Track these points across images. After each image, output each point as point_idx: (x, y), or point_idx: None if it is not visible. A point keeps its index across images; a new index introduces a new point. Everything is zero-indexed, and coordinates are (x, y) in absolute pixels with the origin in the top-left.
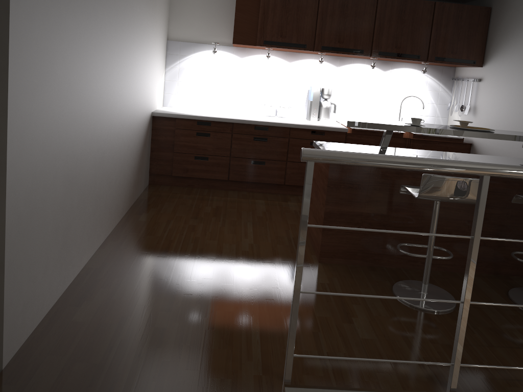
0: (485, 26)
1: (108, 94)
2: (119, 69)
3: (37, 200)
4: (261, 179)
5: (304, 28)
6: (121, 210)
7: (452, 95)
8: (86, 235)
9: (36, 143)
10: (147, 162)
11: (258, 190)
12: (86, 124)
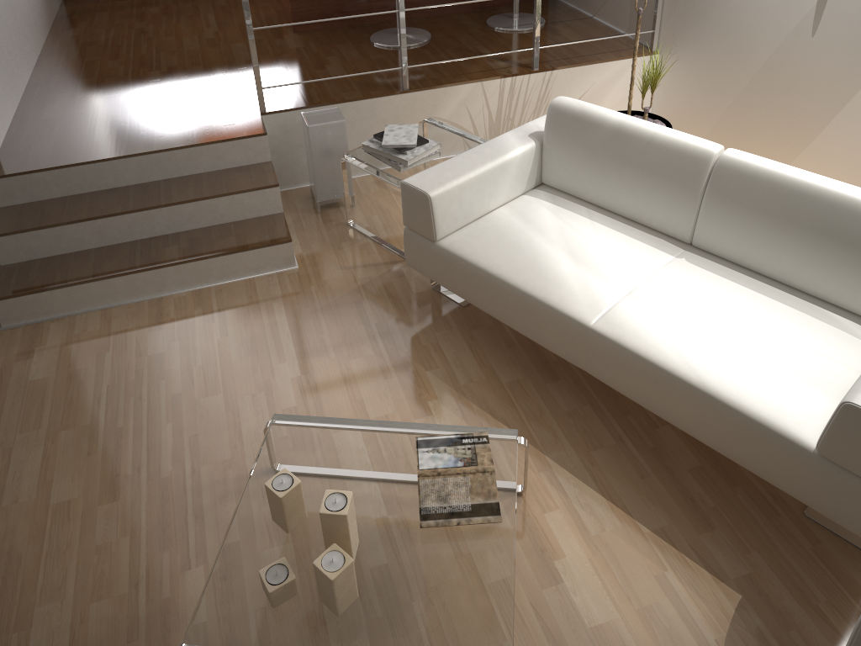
0: None
1: None
2: None
3: None
4: None
5: None
6: (42, 27)
7: None
8: (16, 47)
9: None
10: None
11: None
12: None
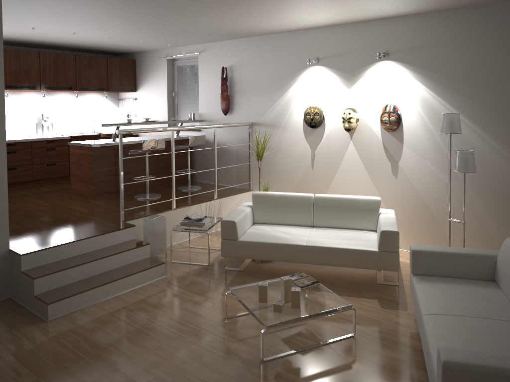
0: (134, 69)
1: None
2: None
3: None
4: (16, 180)
5: (32, 76)
6: None
7: (120, 109)
8: None
9: None
10: None
11: (14, 188)
12: None
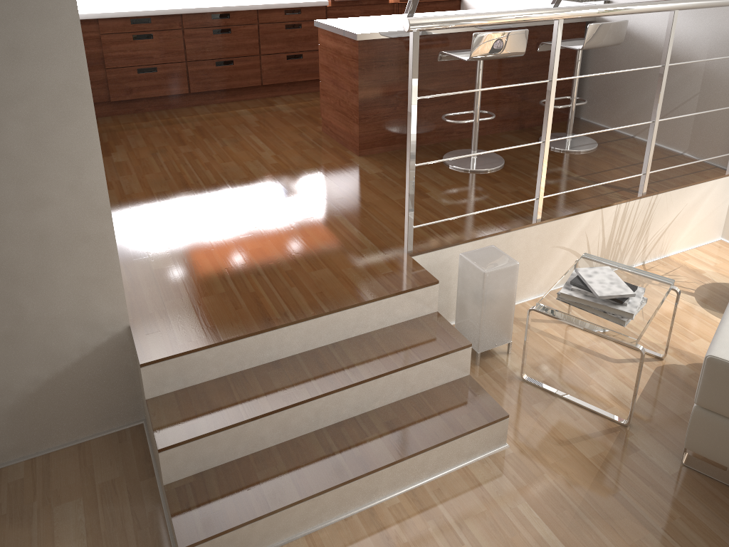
0: None
1: None
2: None
3: None
4: (232, 84)
5: None
6: None
7: None
8: None
9: None
10: None
11: (230, 98)
12: None
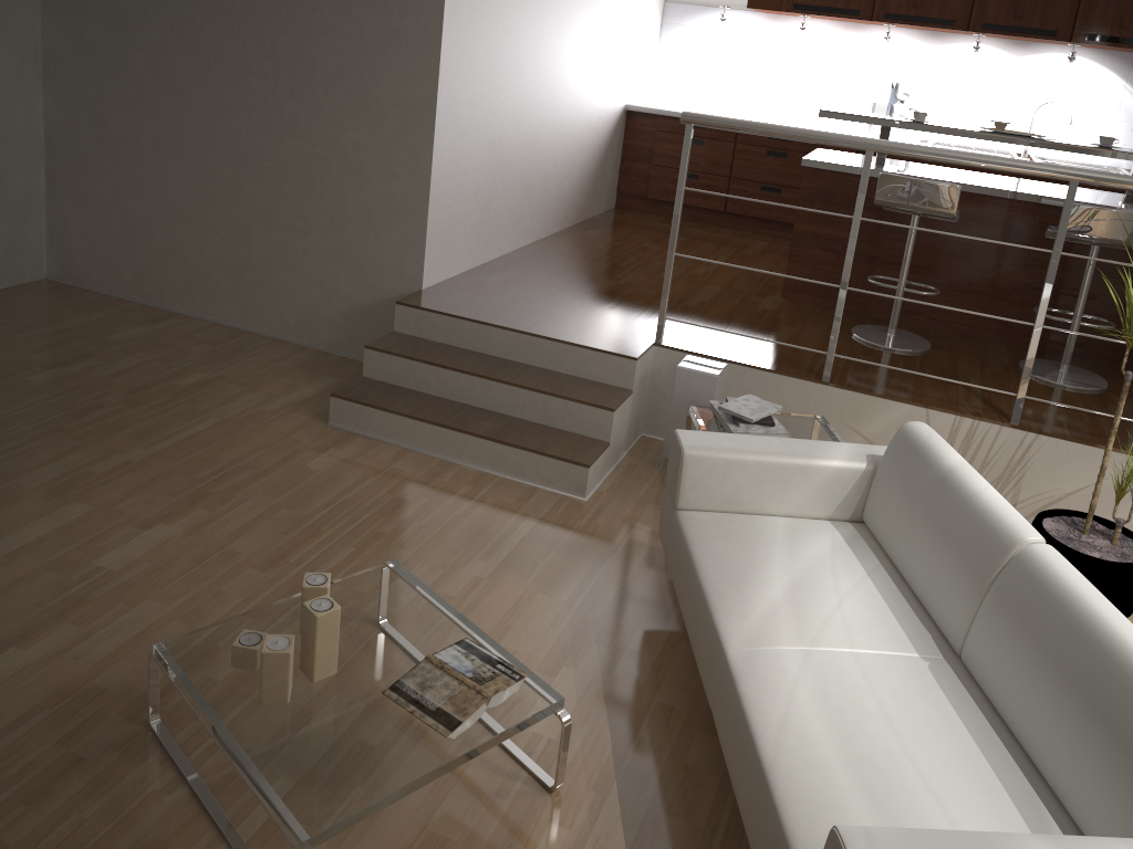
0: None
1: (548, 66)
2: (567, 38)
3: (460, 154)
4: (773, 216)
5: None
6: (562, 218)
7: None
8: (510, 219)
9: (461, 99)
10: (614, 175)
11: (768, 231)
12: (516, 94)
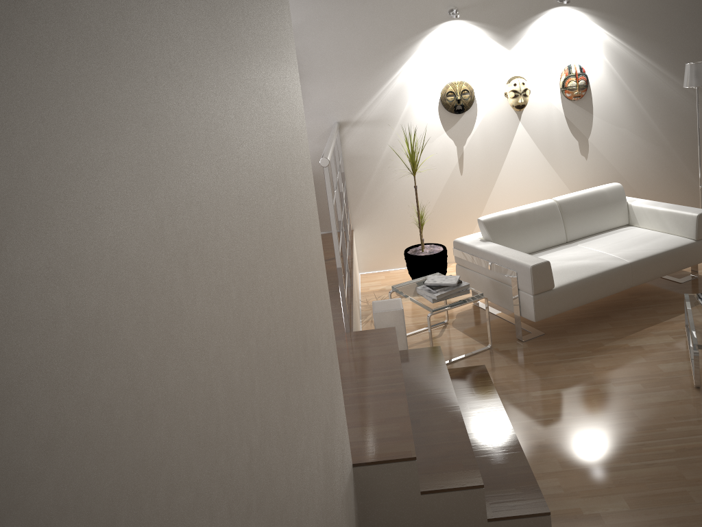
0: None
1: None
2: None
3: None
4: None
5: None
6: None
7: None
8: None
9: None
10: None
11: None
12: None
